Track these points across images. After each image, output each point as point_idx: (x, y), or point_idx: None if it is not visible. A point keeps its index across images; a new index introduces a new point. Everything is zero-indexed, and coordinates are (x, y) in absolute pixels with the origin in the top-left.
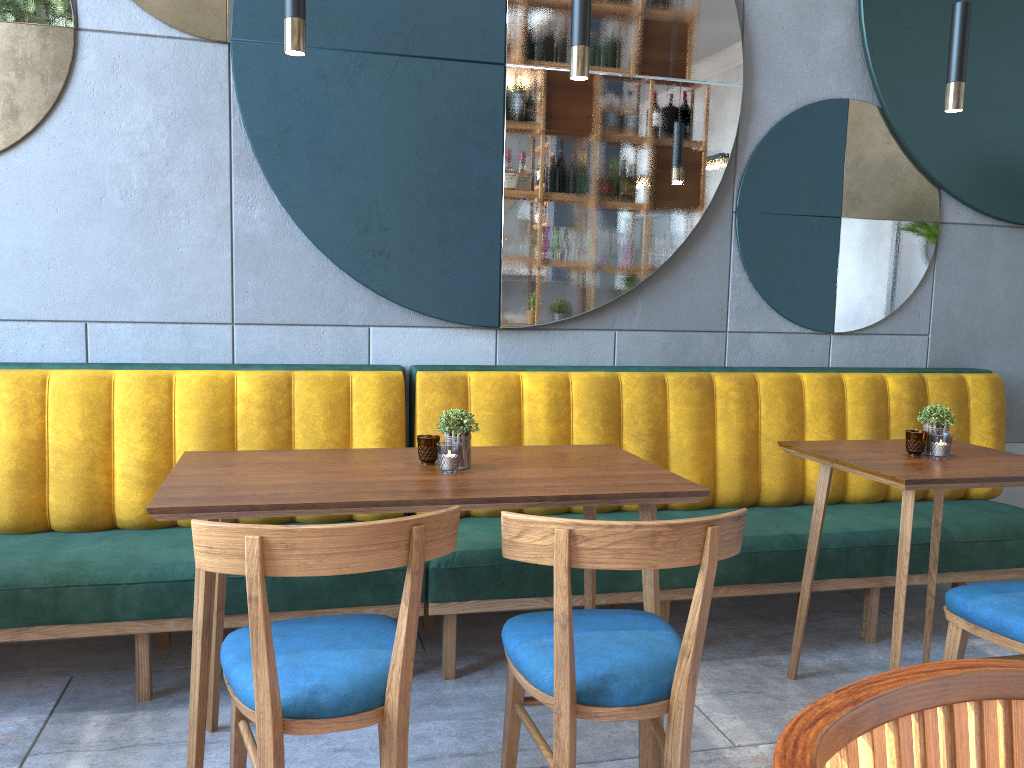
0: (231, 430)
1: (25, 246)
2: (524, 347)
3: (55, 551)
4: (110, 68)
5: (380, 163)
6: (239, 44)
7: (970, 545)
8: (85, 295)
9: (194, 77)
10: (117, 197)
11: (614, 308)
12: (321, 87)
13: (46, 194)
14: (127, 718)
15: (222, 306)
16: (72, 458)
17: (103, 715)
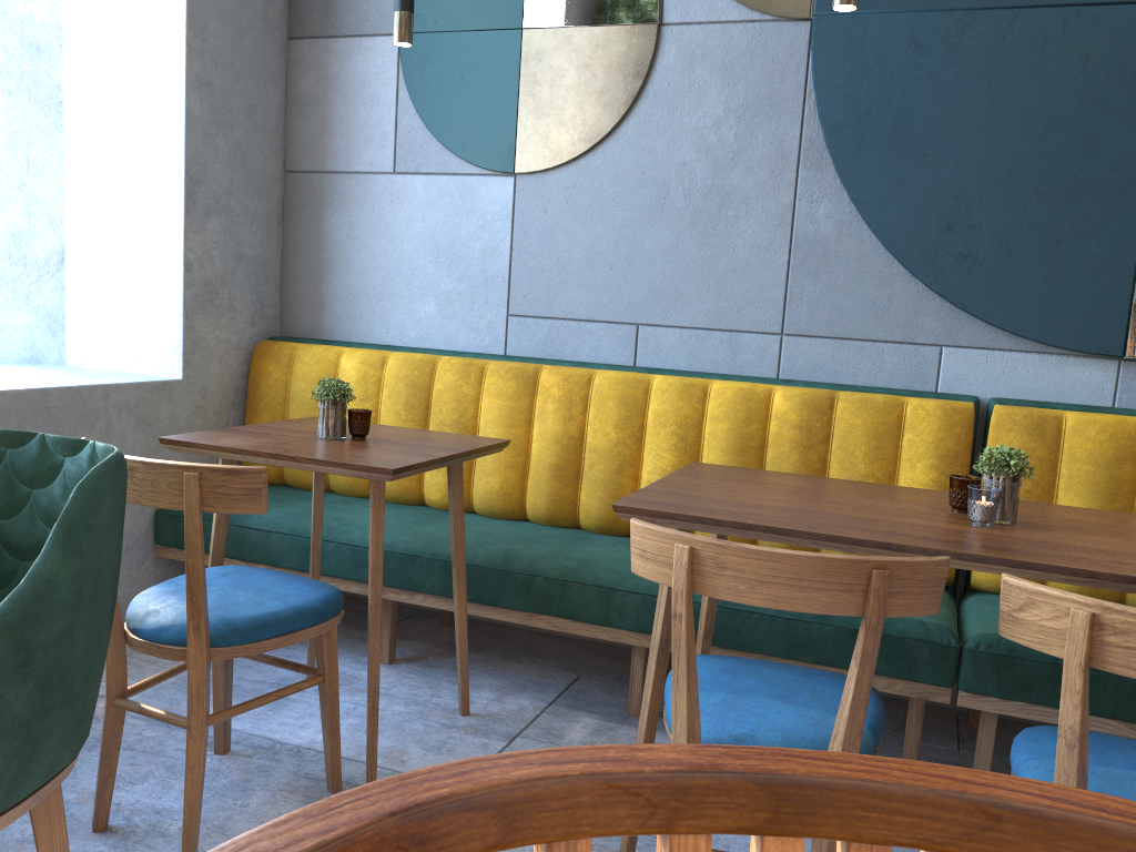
0: (760, 450)
1: (592, 247)
2: None
3: (573, 547)
4: (687, 61)
5: (977, 145)
6: (821, 19)
7: None
8: (639, 297)
9: (770, 62)
10: (679, 196)
11: None
12: (912, 58)
13: (615, 195)
14: (612, 729)
15: (772, 314)
16: (604, 459)
17: (592, 719)
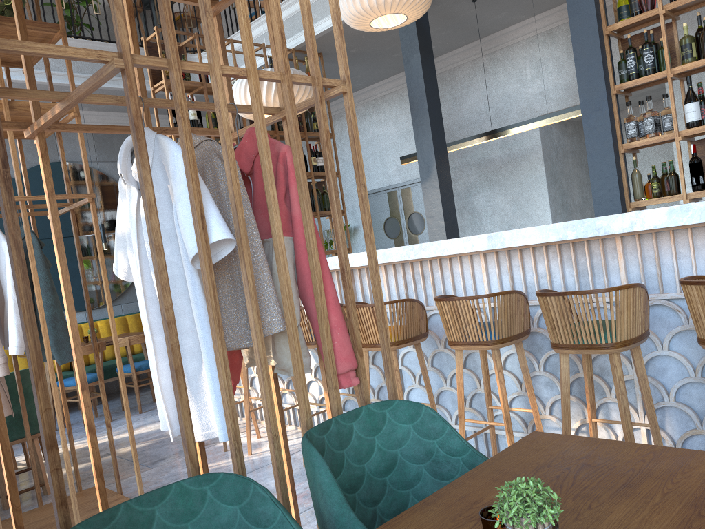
0: None
1: None
2: (94, 314)
3: None
4: None
5: None
6: None
7: None
8: None
9: None
10: None
11: (119, 298)
12: None
13: None
14: None
15: None
16: None
17: None
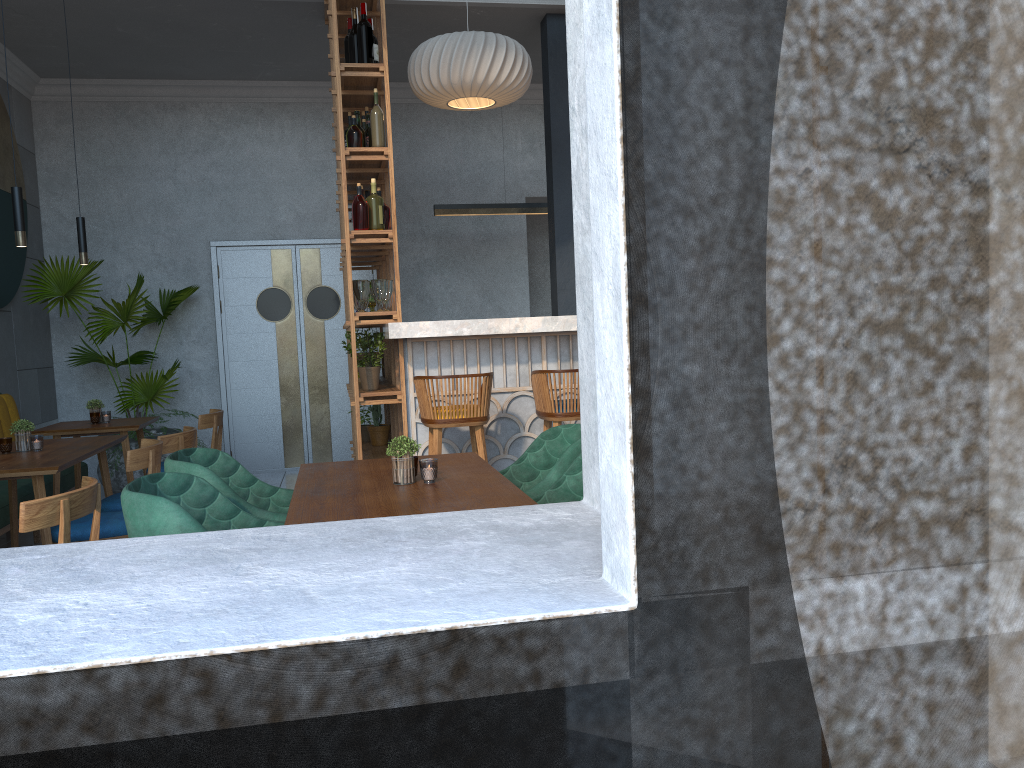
0: None
1: None
2: None
3: None
4: None
5: None
6: None
7: (67, 476)
8: None
9: None
10: None
11: None
12: None
13: None
14: None
15: None
16: None
17: None
